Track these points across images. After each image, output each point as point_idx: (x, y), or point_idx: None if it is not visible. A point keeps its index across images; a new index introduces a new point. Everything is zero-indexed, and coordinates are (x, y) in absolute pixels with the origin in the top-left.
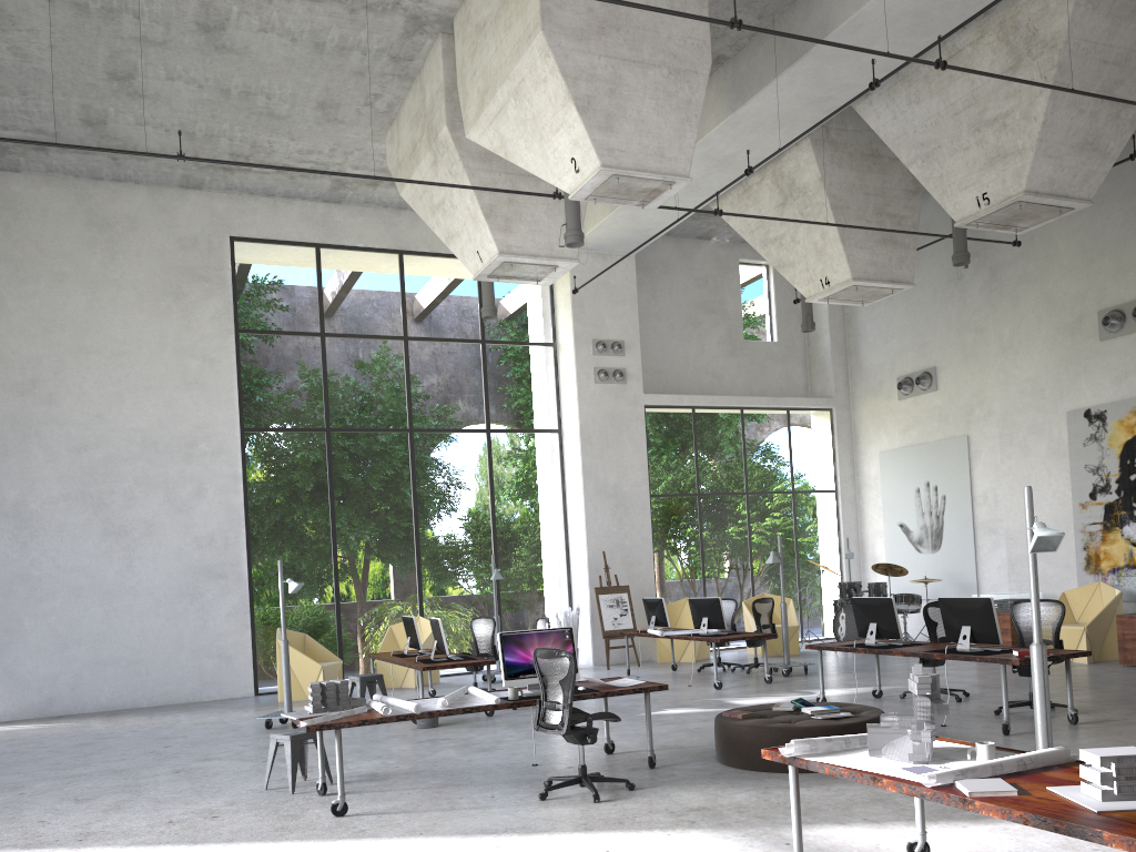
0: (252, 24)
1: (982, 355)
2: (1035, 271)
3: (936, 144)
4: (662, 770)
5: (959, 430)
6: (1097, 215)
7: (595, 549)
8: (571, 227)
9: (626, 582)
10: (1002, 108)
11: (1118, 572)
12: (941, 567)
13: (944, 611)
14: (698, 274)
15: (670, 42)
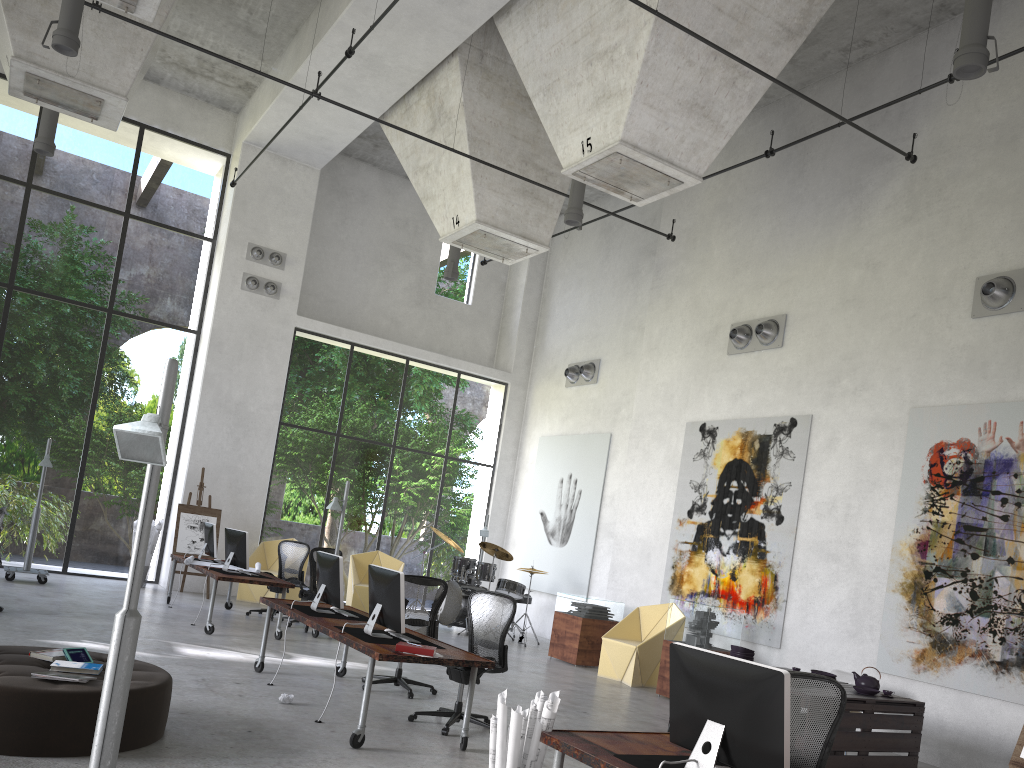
0: None
1: (638, 355)
2: (691, 274)
3: (557, 76)
4: None
5: (605, 427)
6: (750, 226)
7: (199, 464)
8: (62, 27)
9: (228, 508)
10: (612, 39)
11: (695, 598)
12: (564, 562)
13: (370, 582)
14: (399, 214)
15: None
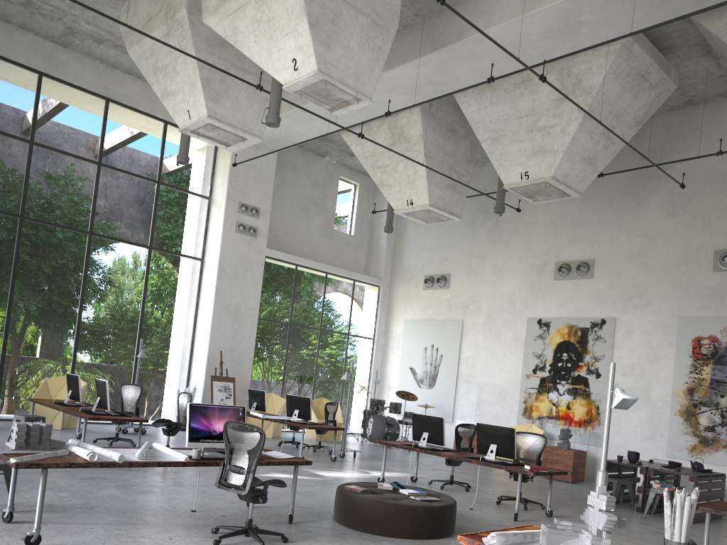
0: None
1: (480, 273)
2: (523, 229)
3: (503, 133)
4: (299, 526)
5: (458, 316)
6: (564, 205)
7: (214, 348)
8: (273, 112)
9: (231, 375)
10: (549, 122)
11: (542, 420)
12: (432, 399)
13: (479, 432)
14: (313, 178)
15: (376, 2)
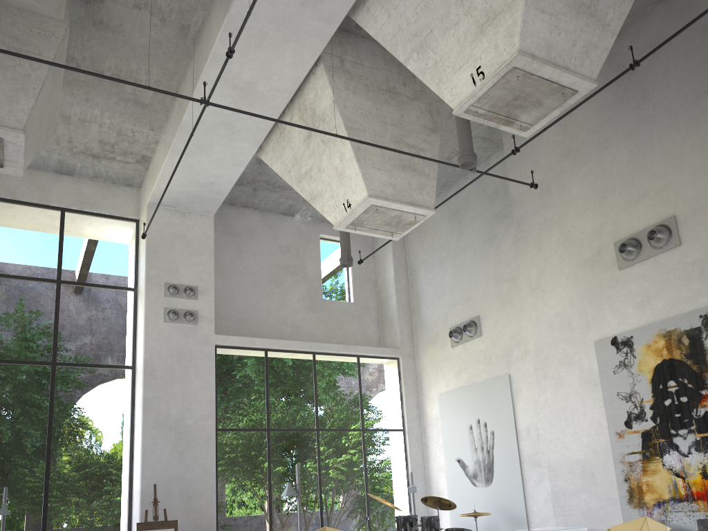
0: None
1: (516, 301)
2: (554, 216)
3: (429, 30)
4: None
5: (501, 370)
6: (604, 157)
7: (150, 482)
8: None
9: (183, 517)
10: None
11: (664, 506)
12: (494, 500)
13: None
14: (282, 242)
15: None
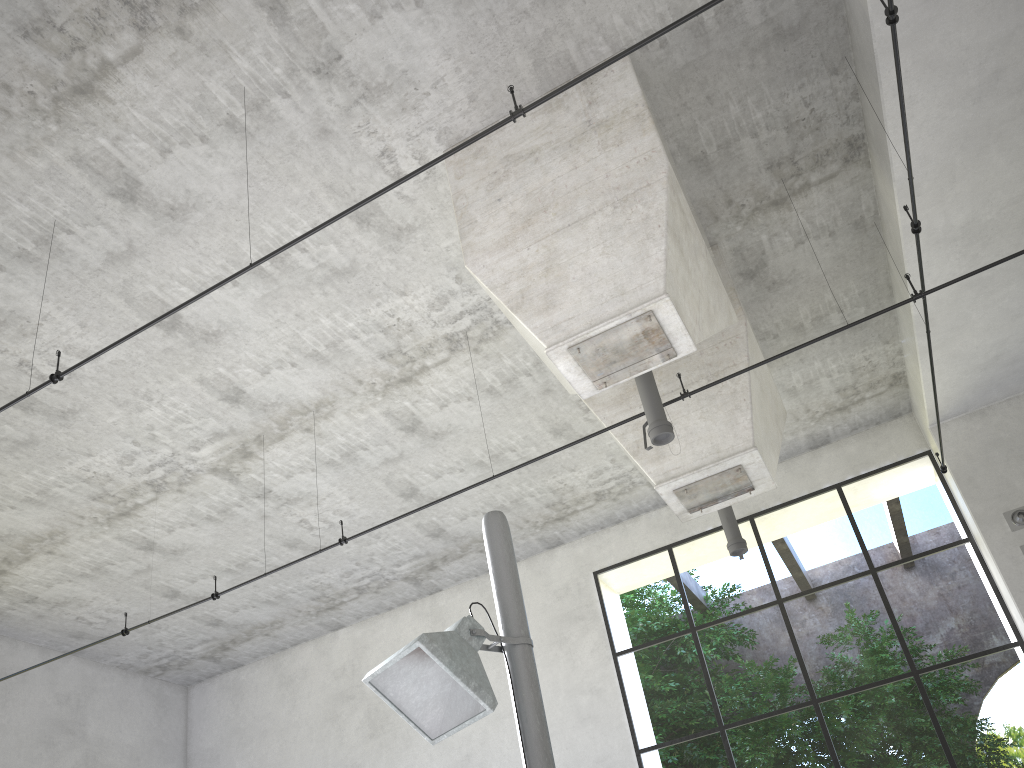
0: (431, 406)
1: None
2: None
3: None
4: None
5: None
6: None
7: None
8: (650, 422)
9: None
10: None
11: None
12: None
13: None
14: None
15: (609, 179)
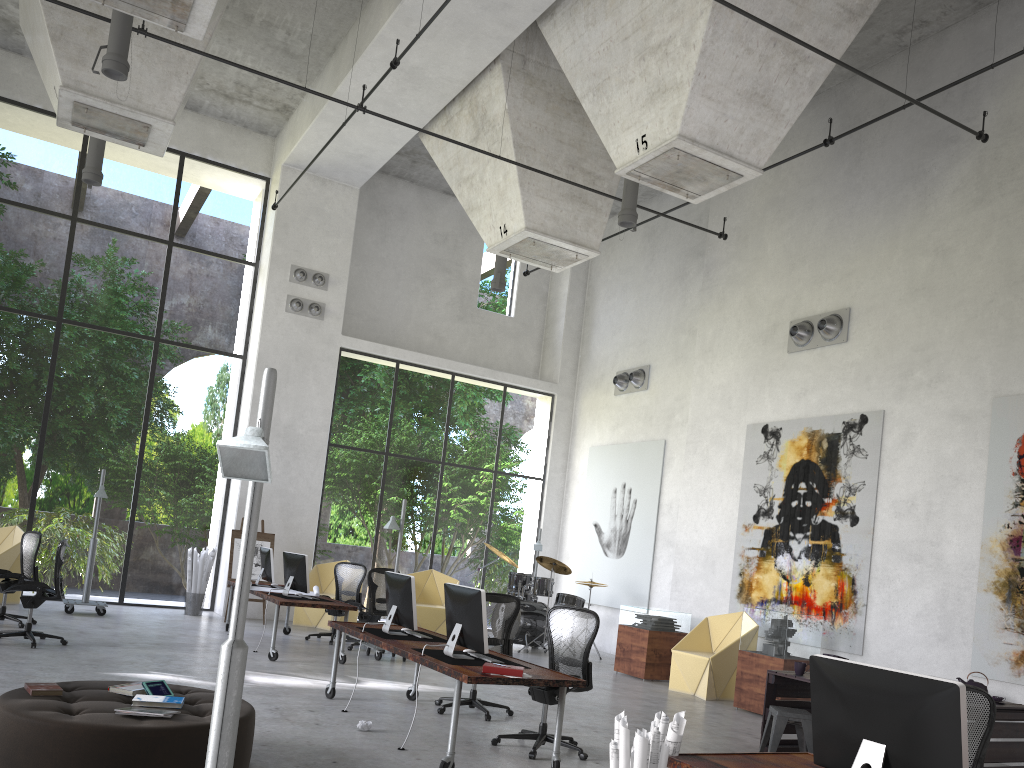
0: None
1: (690, 358)
2: (744, 273)
3: (607, 75)
4: None
5: (659, 434)
6: (806, 220)
7: None
8: (111, 51)
9: (281, 532)
10: (666, 32)
11: (766, 606)
12: (621, 574)
13: (446, 601)
14: (438, 229)
15: None
